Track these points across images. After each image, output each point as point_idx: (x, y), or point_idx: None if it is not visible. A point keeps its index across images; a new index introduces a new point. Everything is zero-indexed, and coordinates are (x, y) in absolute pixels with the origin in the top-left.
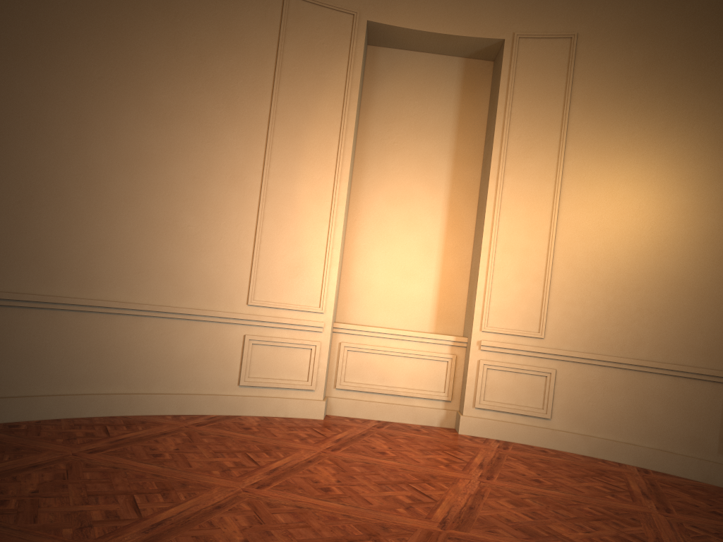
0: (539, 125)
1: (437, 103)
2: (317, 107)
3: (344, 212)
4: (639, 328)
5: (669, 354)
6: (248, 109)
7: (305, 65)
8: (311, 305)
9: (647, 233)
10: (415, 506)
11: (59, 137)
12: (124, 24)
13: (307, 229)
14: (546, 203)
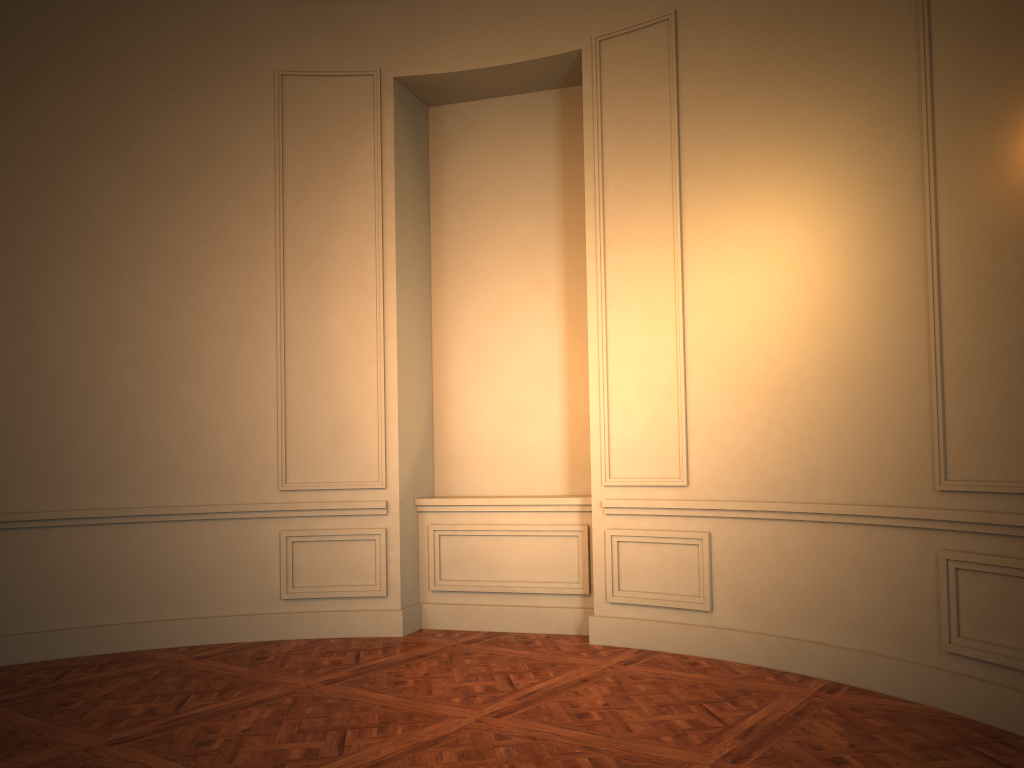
0: (642, 162)
1: (530, 163)
2: (340, 211)
3: (396, 345)
4: (811, 452)
5: (856, 489)
6: (245, 235)
7: (316, 159)
8: (368, 479)
9: (804, 295)
10: (291, 764)
11: None
12: (60, 169)
13: (348, 377)
14: (667, 277)
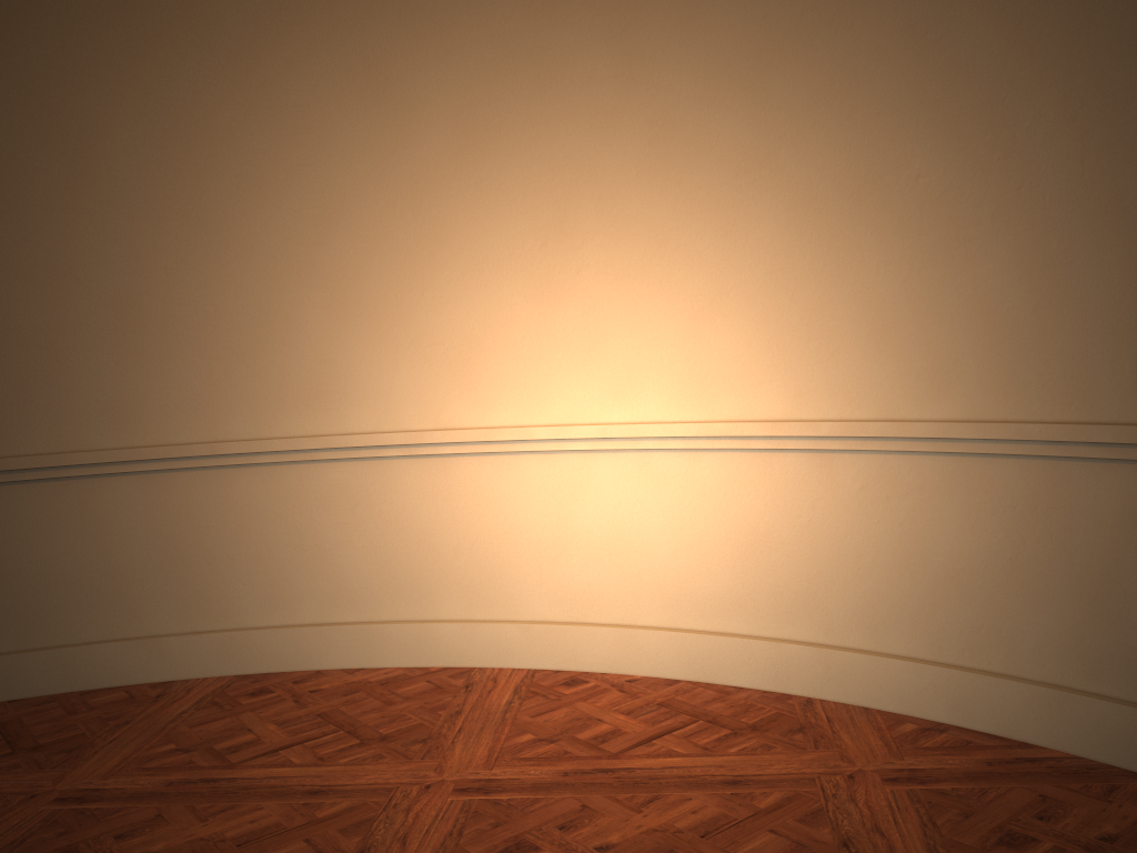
0: None
1: None
2: None
3: None
4: None
5: None
6: None
7: None
8: None
9: None
10: None
11: (590, 83)
12: None
13: None
14: None
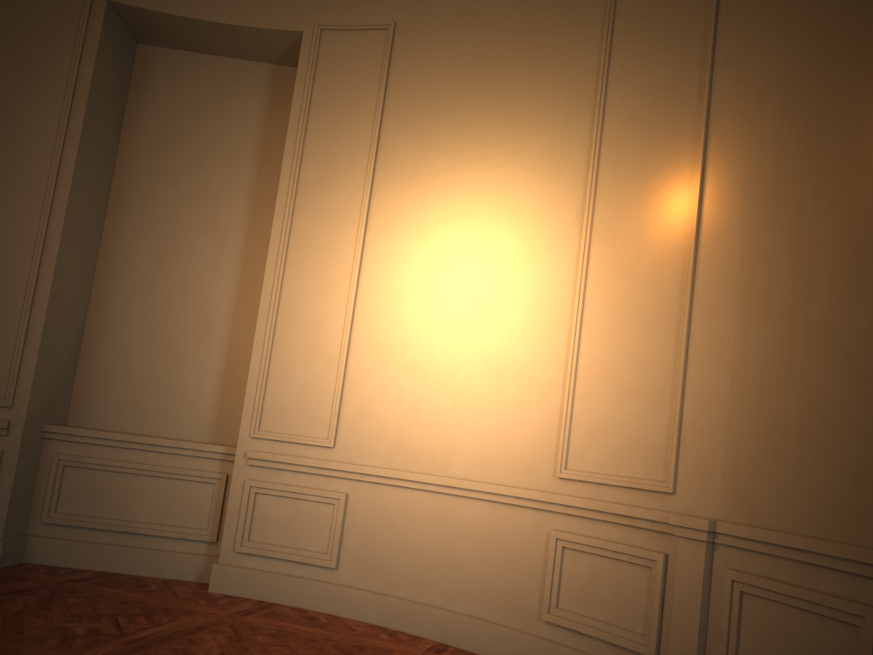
0: (342, 146)
1: (232, 123)
2: (19, 113)
3: (55, 262)
4: (453, 431)
5: (487, 469)
6: None
7: (2, 53)
8: None
9: (468, 292)
10: None
11: None
12: None
13: None
14: (347, 253)
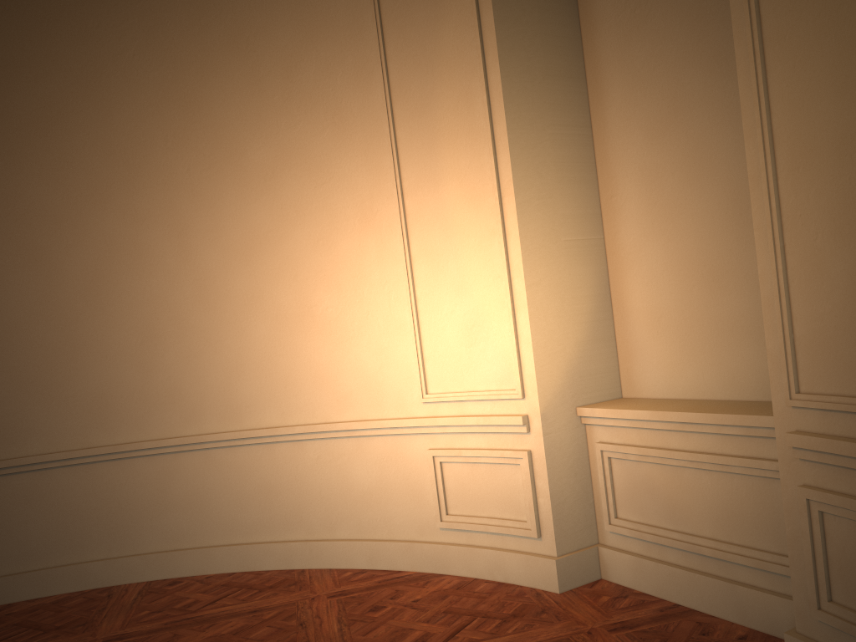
0: None
1: None
2: (440, 45)
3: (515, 206)
4: None
5: None
6: (357, 109)
7: None
8: (505, 387)
9: None
10: None
11: (163, 258)
12: (196, 93)
13: (472, 258)
14: None
